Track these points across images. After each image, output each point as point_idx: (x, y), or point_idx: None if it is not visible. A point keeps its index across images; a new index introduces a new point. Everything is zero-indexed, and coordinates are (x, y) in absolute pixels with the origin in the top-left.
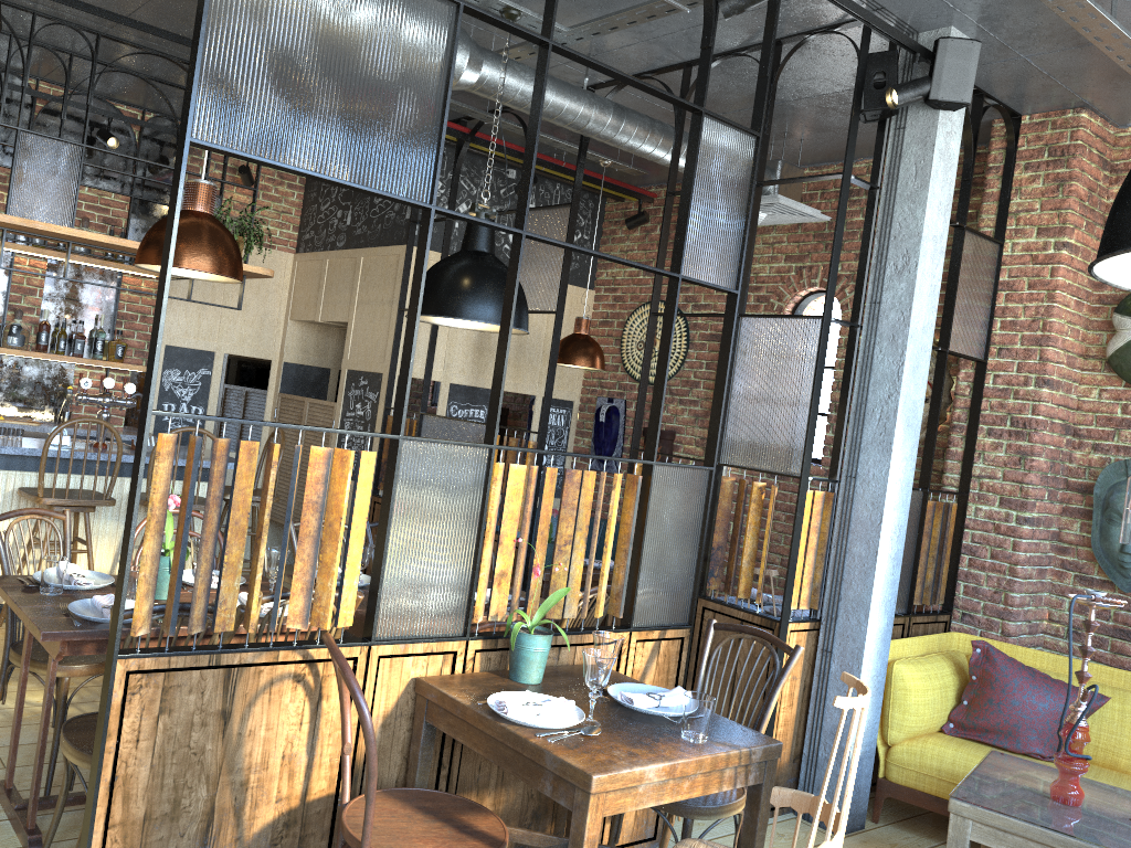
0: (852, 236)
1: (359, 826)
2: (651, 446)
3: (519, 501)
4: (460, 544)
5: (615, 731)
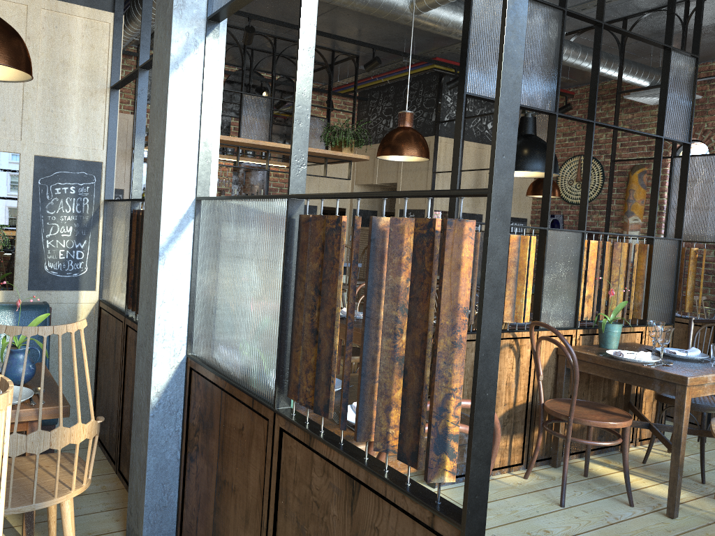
0: (713, 106)
1: (558, 410)
2: (651, 229)
3: (595, 259)
4: (571, 281)
5: (677, 364)
